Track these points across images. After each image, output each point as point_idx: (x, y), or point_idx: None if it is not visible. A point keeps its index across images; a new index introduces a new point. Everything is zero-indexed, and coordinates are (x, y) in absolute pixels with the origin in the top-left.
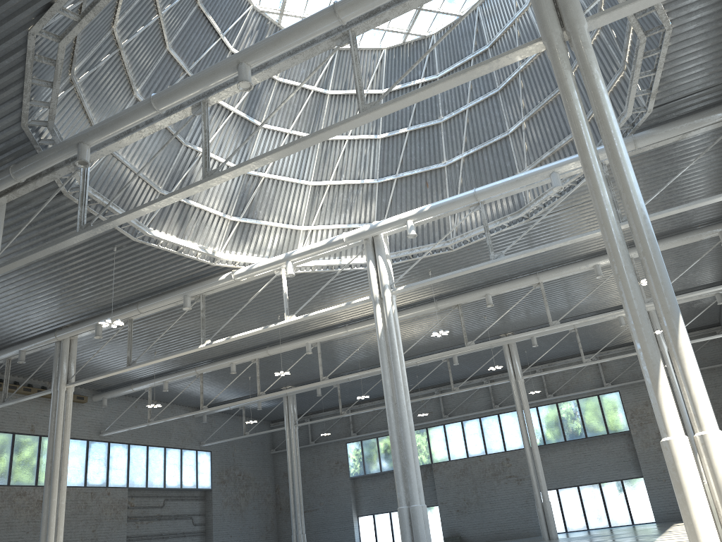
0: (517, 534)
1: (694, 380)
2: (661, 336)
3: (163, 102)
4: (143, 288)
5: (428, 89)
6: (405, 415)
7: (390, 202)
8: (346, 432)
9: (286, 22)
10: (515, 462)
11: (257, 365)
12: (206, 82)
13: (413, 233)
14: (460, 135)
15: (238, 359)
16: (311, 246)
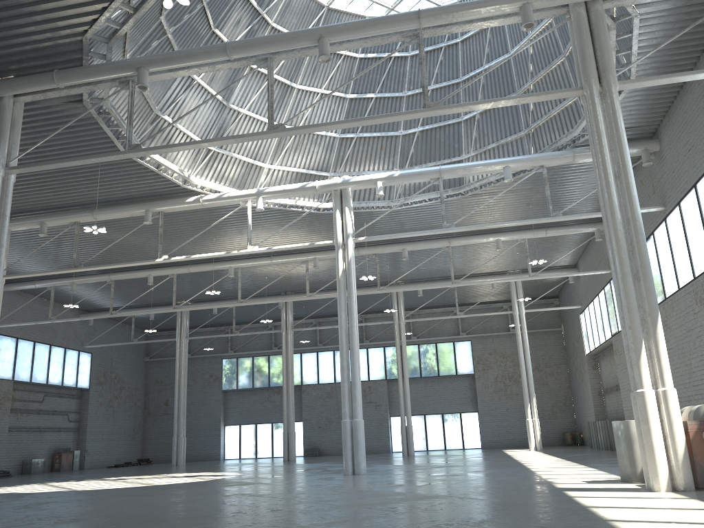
0: (368, 450)
1: (663, 354)
2: (522, 301)
3: (238, 52)
4: (102, 195)
5: (486, 104)
6: (356, 346)
7: (347, 157)
8: (223, 349)
9: None
10: (375, 390)
11: (174, 280)
12: (286, 45)
13: (382, 193)
14: None
15: (157, 272)
16: (284, 187)
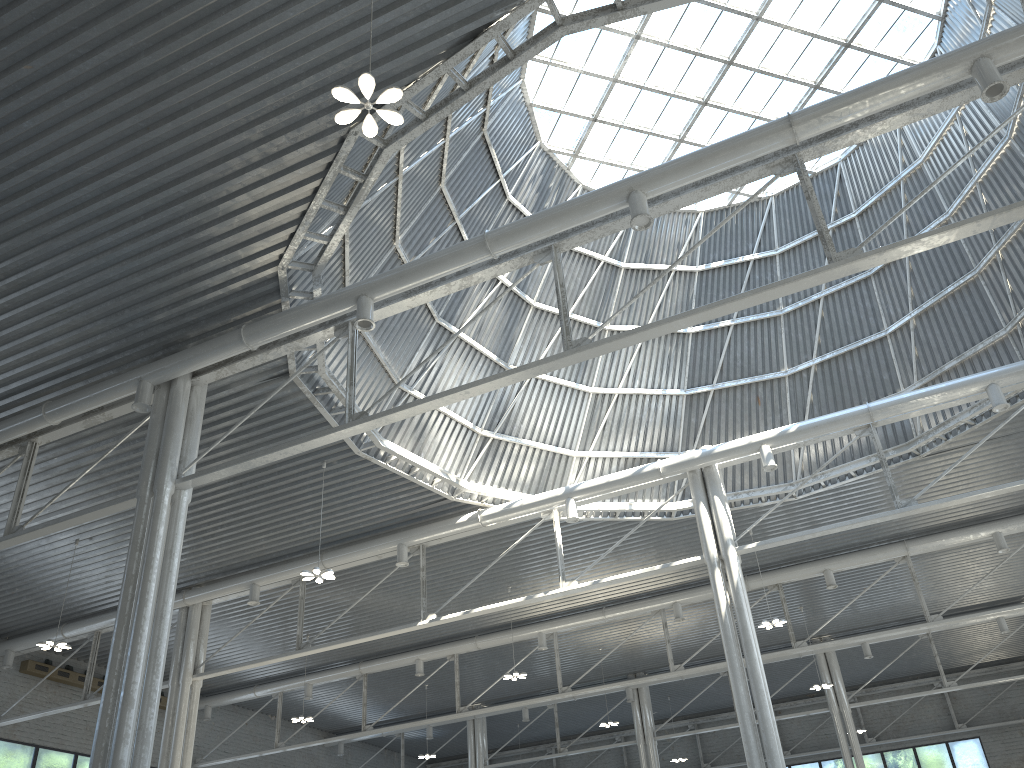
0: None
1: None
2: None
3: (504, 242)
4: (335, 530)
5: (947, 232)
6: (775, 744)
7: (703, 424)
8: None
9: (577, 168)
10: None
11: (455, 665)
12: (576, 216)
13: (773, 463)
14: (809, 333)
15: (429, 653)
16: (608, 478)
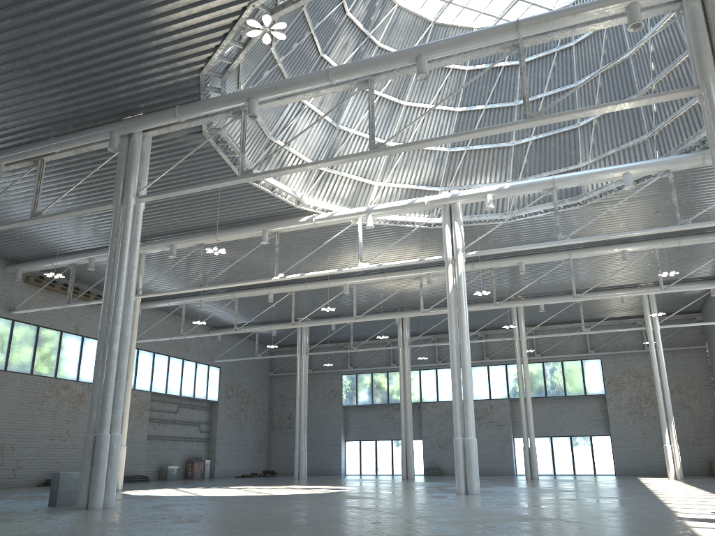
0: (491, 472)
1: None
2: (656, 317)
3: (340, 76)
4: (224, 218)
5: (591, 110)
6: (467, 362)
7: (457, 171)
8: (343, 365)
9: None
10: (497, 410)
11: (293, 297)
12: (385, 66)
13: (491, 206)
14: None
15: (277, 289)
16: (393, 204)
